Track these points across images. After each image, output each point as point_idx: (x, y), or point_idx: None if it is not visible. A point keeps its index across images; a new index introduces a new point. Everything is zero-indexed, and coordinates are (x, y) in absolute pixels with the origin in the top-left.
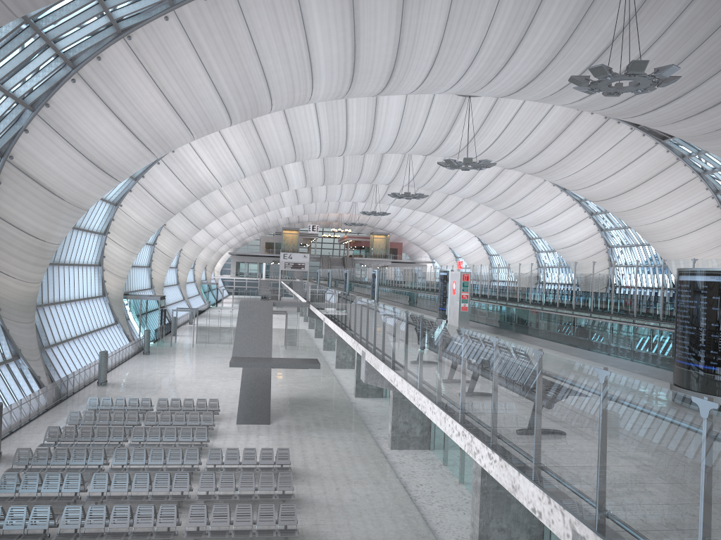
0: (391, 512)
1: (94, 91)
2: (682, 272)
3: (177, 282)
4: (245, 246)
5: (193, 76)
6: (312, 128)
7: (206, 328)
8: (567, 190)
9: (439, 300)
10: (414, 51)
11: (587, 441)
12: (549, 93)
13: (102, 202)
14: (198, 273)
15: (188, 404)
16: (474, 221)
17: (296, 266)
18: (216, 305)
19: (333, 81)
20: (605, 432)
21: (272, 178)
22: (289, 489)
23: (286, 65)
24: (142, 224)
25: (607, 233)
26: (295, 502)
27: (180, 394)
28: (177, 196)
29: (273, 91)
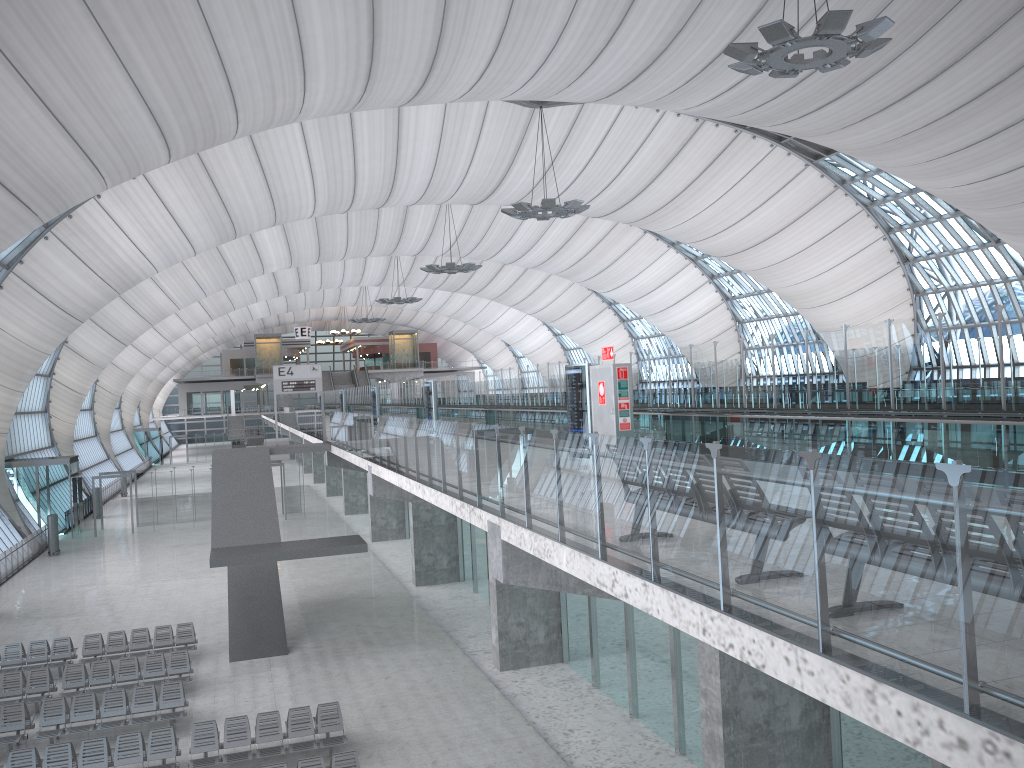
0: None
1: None
2: None
3: (94, 432)
4: (198, 368)
5: (97, 69)
6: (299, 168)
7: (153, 501)
8: (677, 246)
9: (571, 417)
10: (468, 23)
11: None
12: (669, 90)
13: None
14: (127, 415)
15: (140, 638)
16: (543, 302)
17: (301, 387)
18: (161, 462)
19: (338, 77)
20: None
21: (238, 255)
22: None
23: (260, 50)
24: (27, 342)
25: (735, 302)
26: None
27: (122, 620)
28: (83, 291)
29: (240, 97)
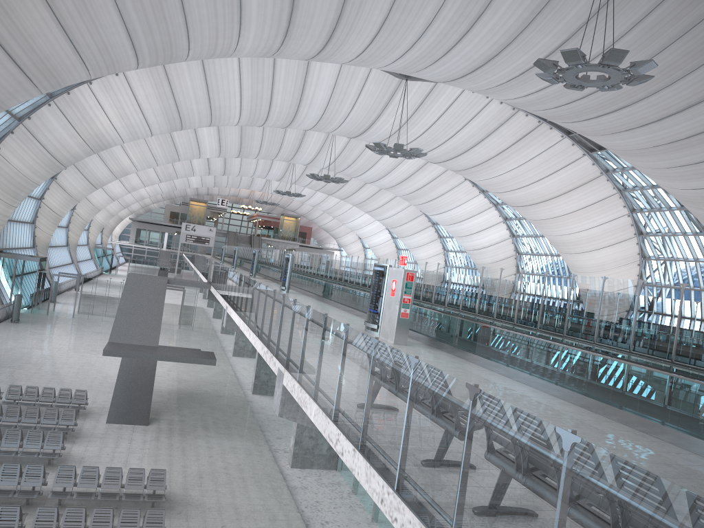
0: None
1: None
2: None
3: (66, 243)
4: (148, 213)
5: None
6: (233, 90)
7: (91, 298)
8: (486, 193)
9: (371, 300)
10: (361, 10)
11: None
12: (495, 84)
13: None
14: (92, 236)
15: (48, 394)
16: (388, 214)
17: (199, 240)
18: (110, 272)
19: (264, 31)
20: None
21: (184, 142)
22: None
23: (211, 1)
24: (24, 173)
25: (518, 239)
26: None
27: (44, 377)
28: (69, 146)
29: (192, 32)
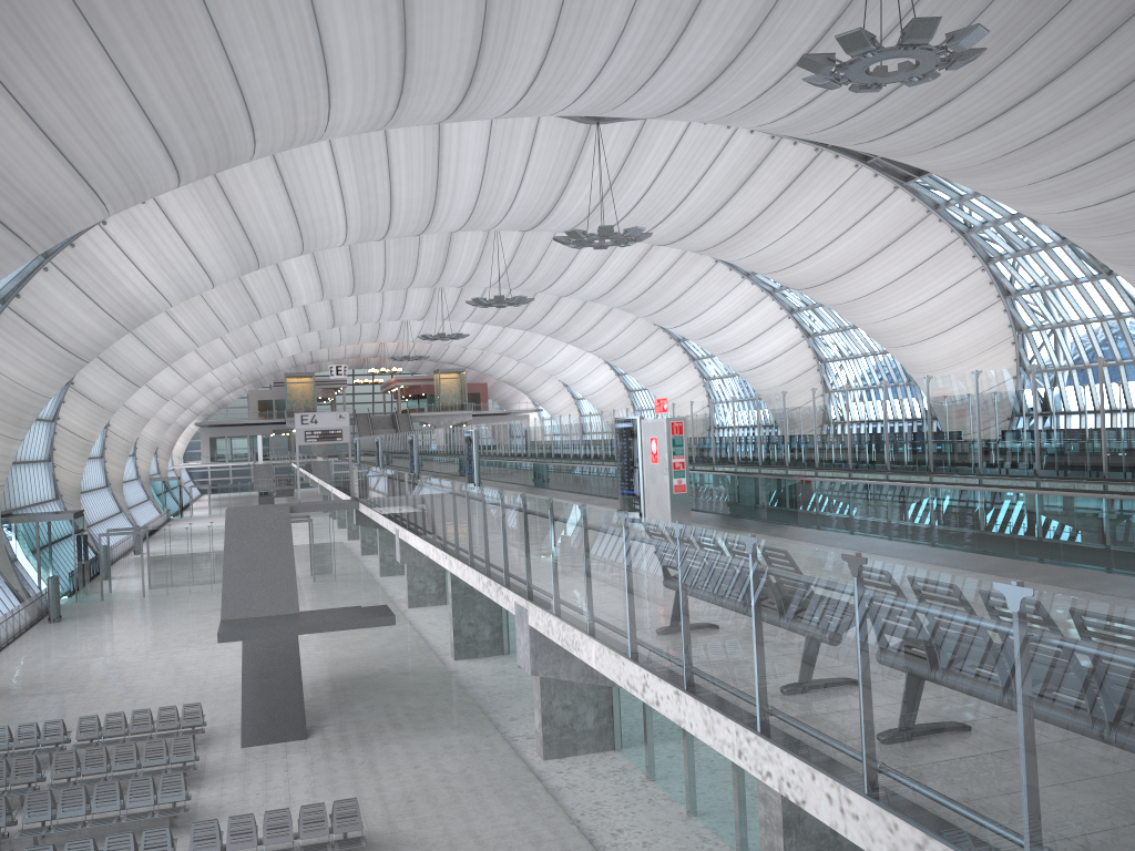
0: None
1: None
2: None
3: (105, 482)
4: (223, 410)
5: (94, 84)
6: (329, 191)
7: (166, 561)
8: (752, 276)
9: (621, 476)
10: (512, 30)
11: None
12: (739, 105)
13: None
14: (143, 462)
15: (141, 721)
16: (604, 338)
17: (326, 437)
18: (181, 515)
19: (367, 91)
20: None
21: (263, 287)
22: None
23: (278, 61)
24: (25, 384)
25: (817, 339)
26: None
27: (125, 697)
28: (88, 328)
29: (256, 114)
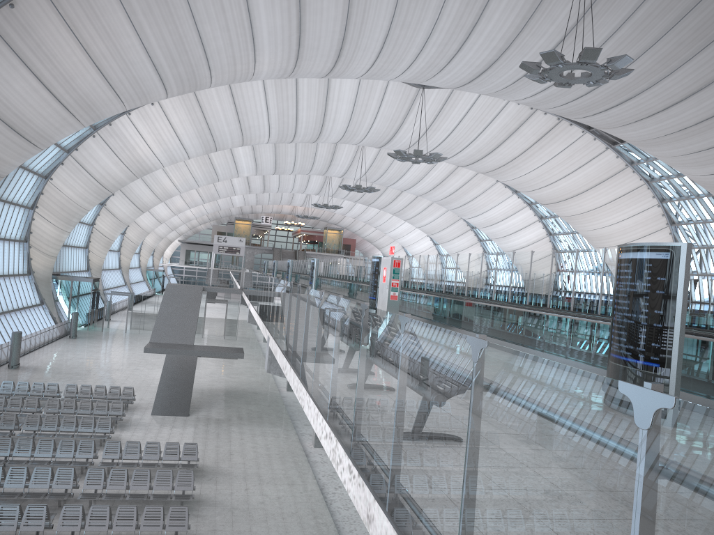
0: (301, 518)
1: (7, 43)
2: (623, 249)
3: (119, 266)
4: (197, 235)
5: (122, 36)
6: (260, 110)
7: (141, 314)
8: (519, 193)
9: (370, 288)
10: (363, 29)
11: (451, 460)
12: (502, 87)
13: (28, 173)
14: (144, 258)
15: (100, 392)
16: (426, 220)
17: (230, 251)
18: (161, 293)
19: (277, 55)
20: (475, 445)
21: (221, 163)
22: (189, 489)
23: (226, 33)
24: (75, 201)
25: (555, 237)
26: (195, 503)
27: (98, 381)
28: (114, 173)
29: (212, 61)
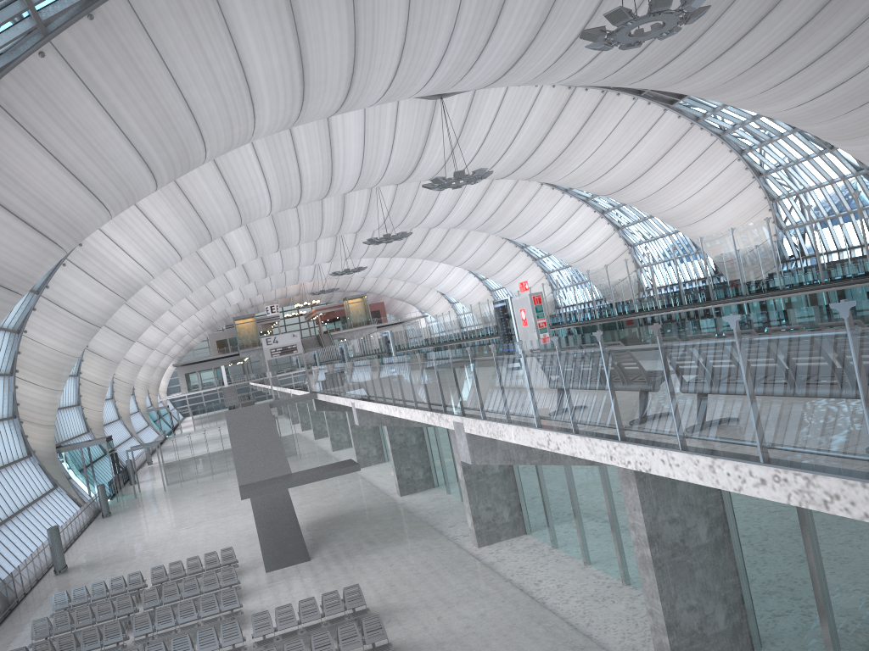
0: (525, 628)
1: None
2: None
3: (117, 416)
4: (190, 352)
5: (96, 128)
6: (255, 177)
7: (177, 463)
8: (570, 191)
9: (503, 340)
10: (375, 44)
11: None
12: (542, 70)
13: None
14: (140, 399)
15: (193, 565)
16: (466, 254)
17: (285, 351)
18: (174, 433)
19: (279, 103)
20: None
21: (213, 255)
22: (383, 638)
23: (217, 92)
24: (60, 350)
25: (625, 230)
26: None
27: (174, 555)
28: (98, 302)
29: (205, 131)
